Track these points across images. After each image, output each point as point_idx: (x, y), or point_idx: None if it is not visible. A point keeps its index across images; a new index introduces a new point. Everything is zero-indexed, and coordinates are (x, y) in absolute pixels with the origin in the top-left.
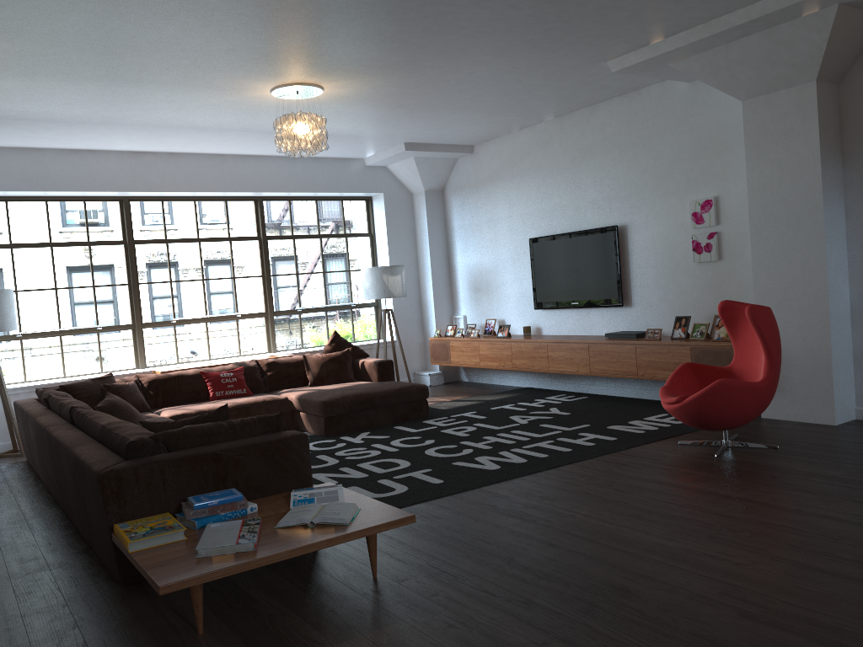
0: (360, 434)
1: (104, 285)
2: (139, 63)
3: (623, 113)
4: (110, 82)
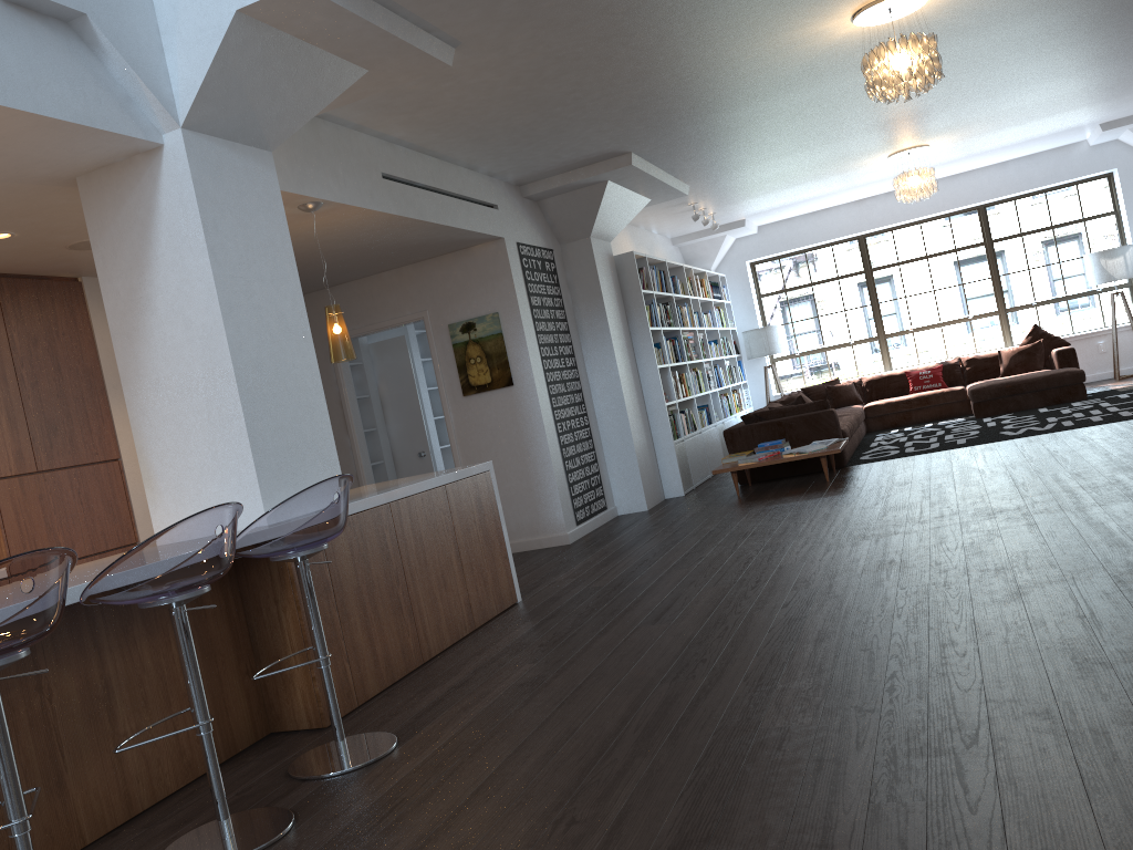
0: (1002, 415)
1: (852, 308)
2: (781, 181)
3: None
4: (779, 190)
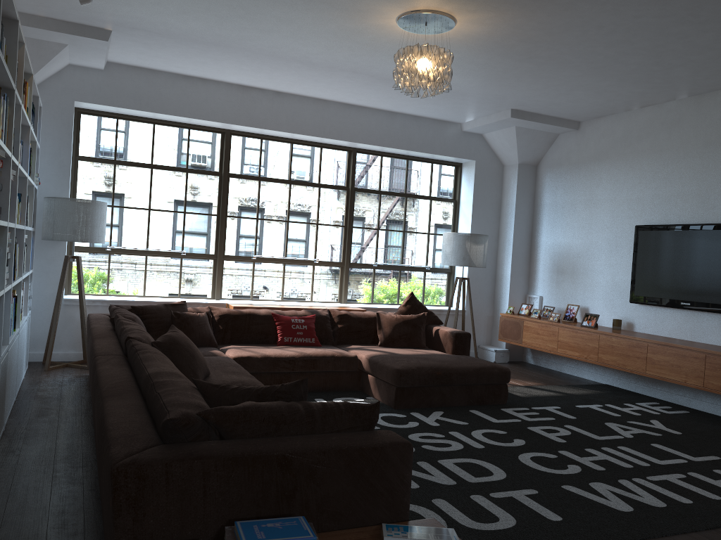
0: (432, 412)
1: (195, 212)
2: None
3: None
4: None
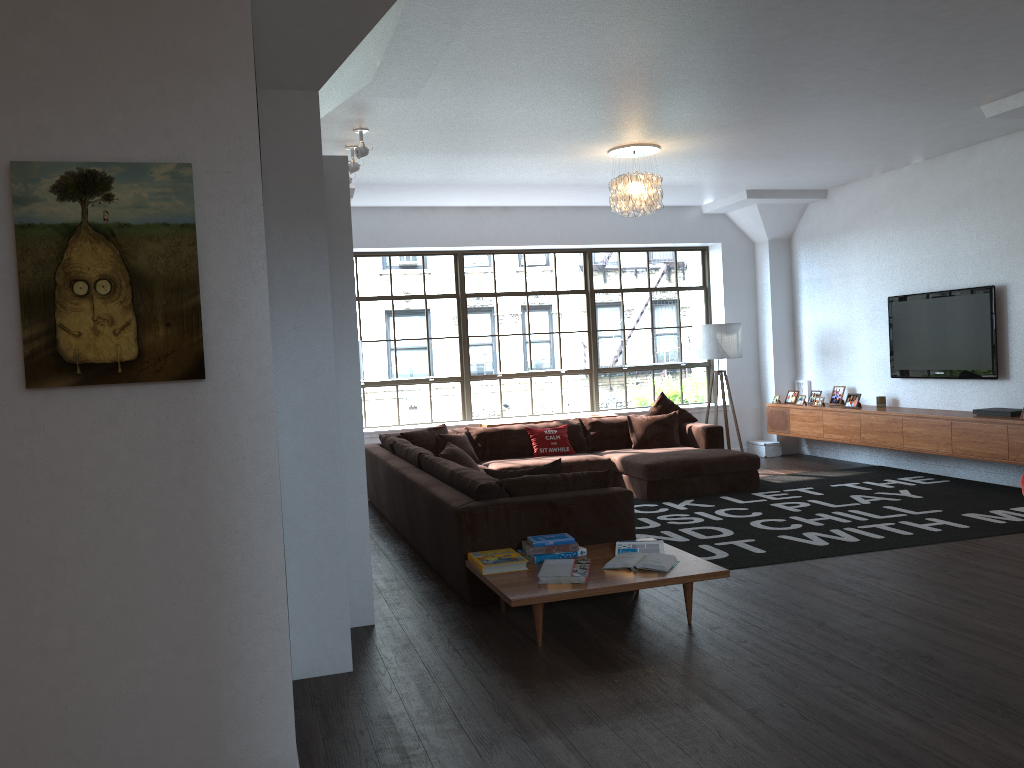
0: (683, 501)
1: (437, 337)
2: (489, 137)
3: (1007, 156)
4: (461, 153)
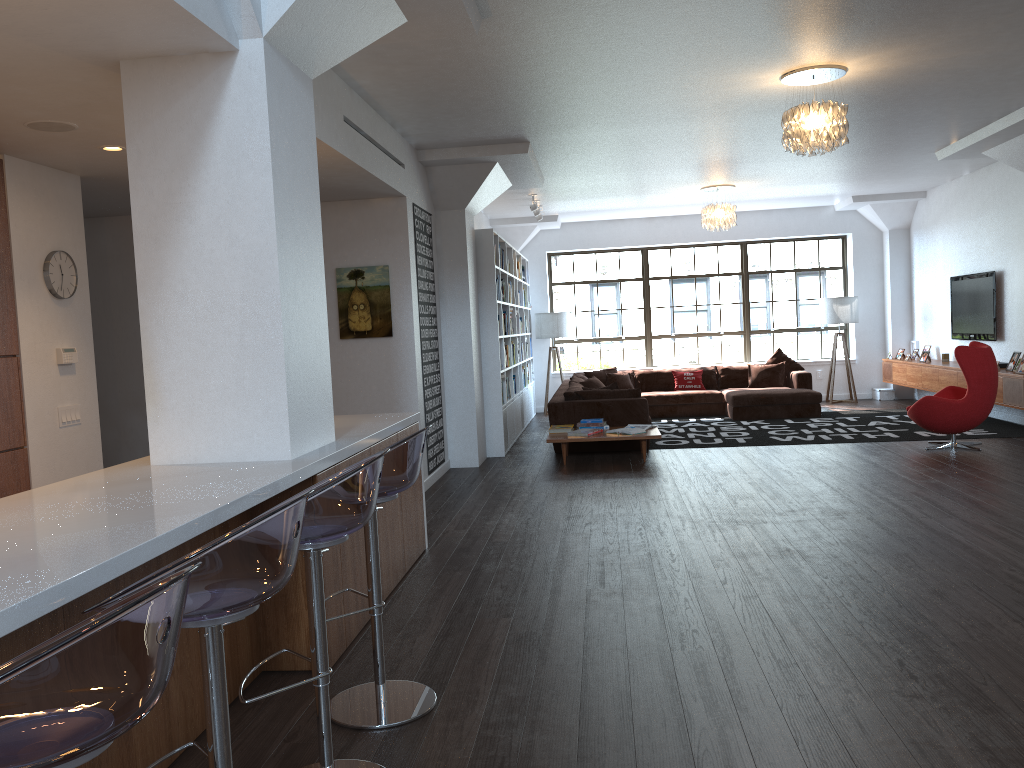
0: (756, 421)
1: (628, 308)
2: (611, 191)
3: (1003, 174)
4: (604, 197)
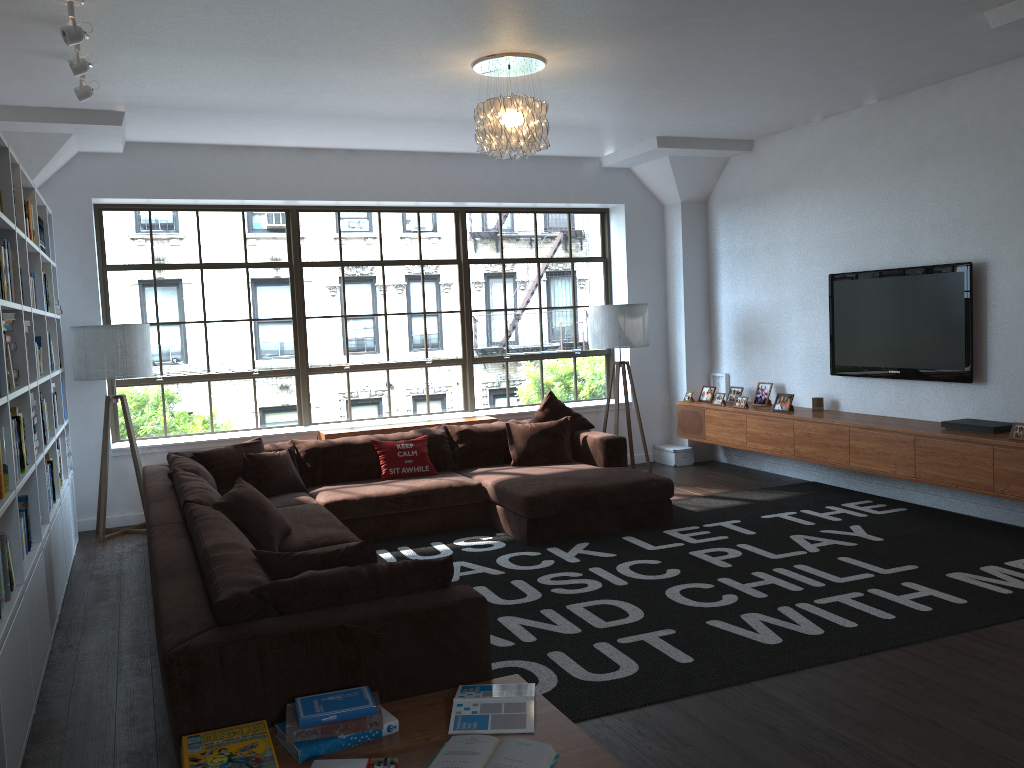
0: (575, 545)
1: (263, 318)
2: (288, 27)
3: (993, 93)
4: (256, 56)
